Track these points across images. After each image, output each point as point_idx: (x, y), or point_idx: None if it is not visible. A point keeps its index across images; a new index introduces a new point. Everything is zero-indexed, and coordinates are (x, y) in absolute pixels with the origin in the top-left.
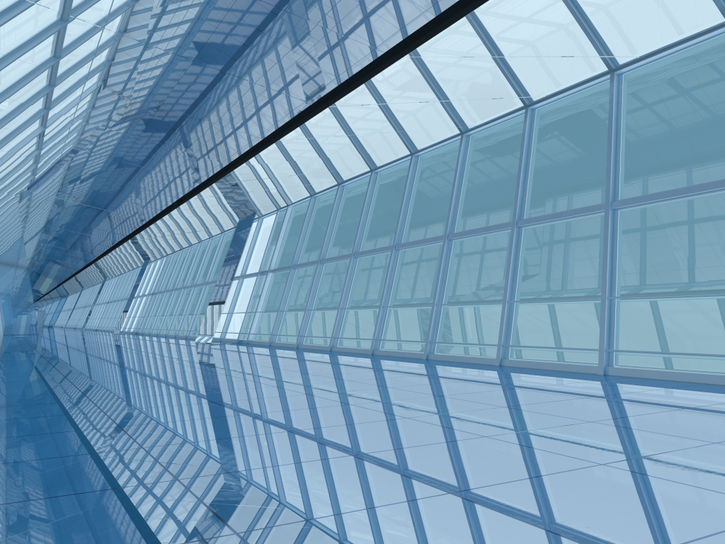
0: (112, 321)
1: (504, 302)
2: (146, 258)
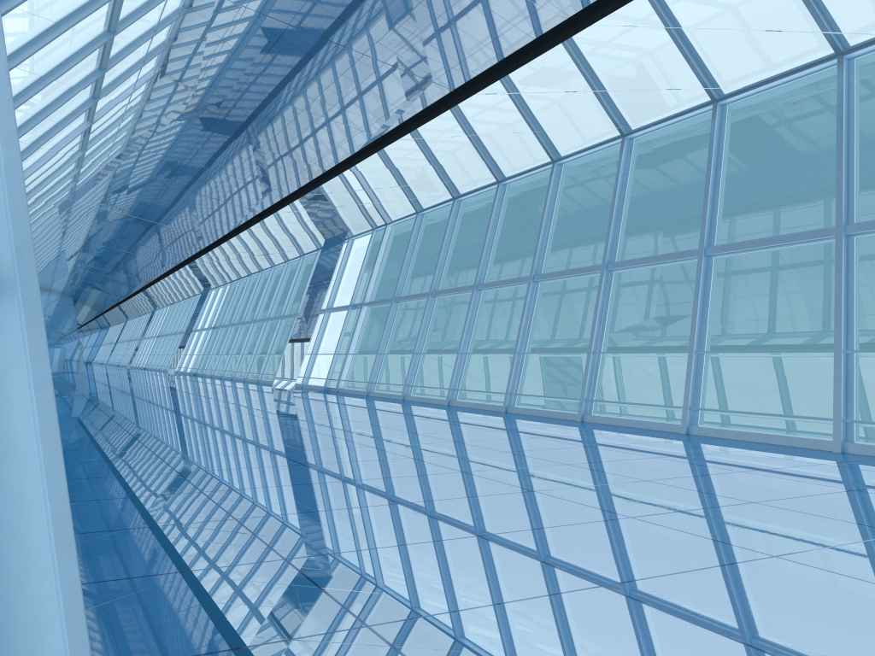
0: (164, 358)
1: (690, 353)
2: (207, 285)
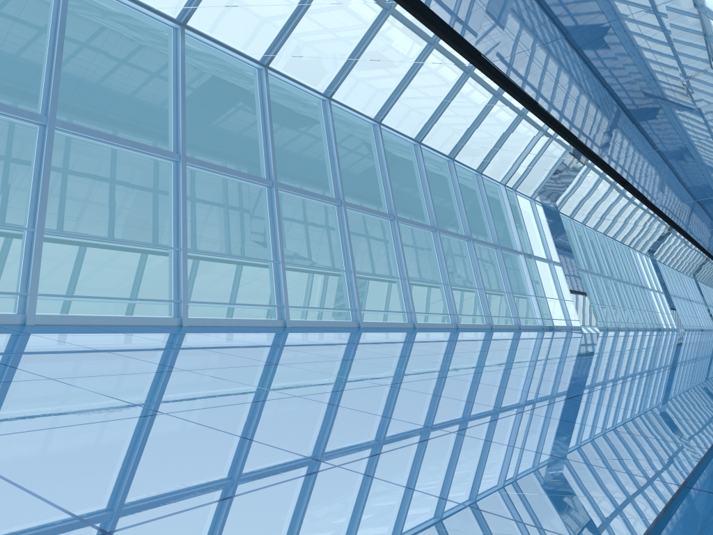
0: None
1: None
2: None
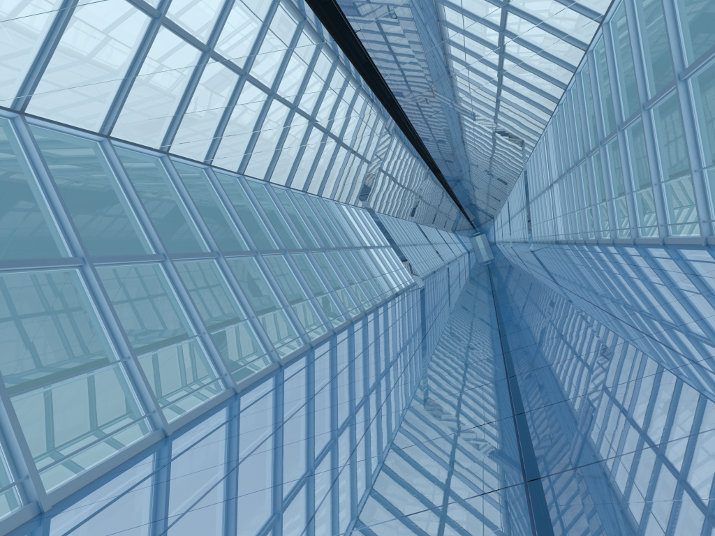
0: None
1: (625, 195)
2: (504, 184)
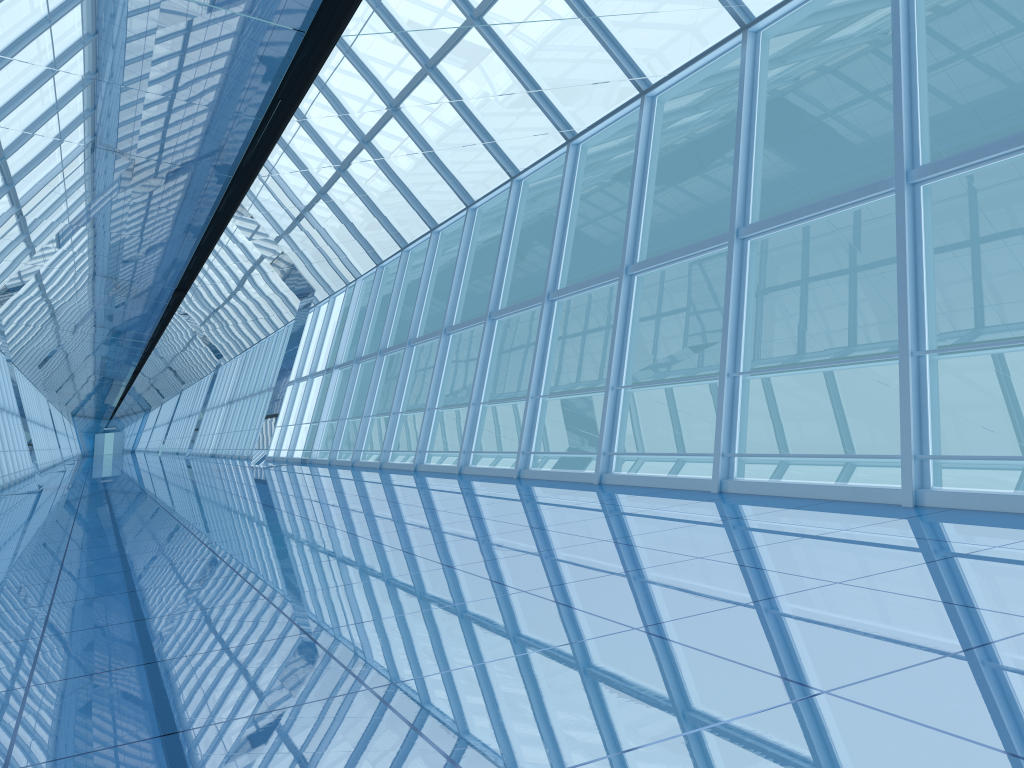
0: None
1: (527, 398)
2: (218, 357)
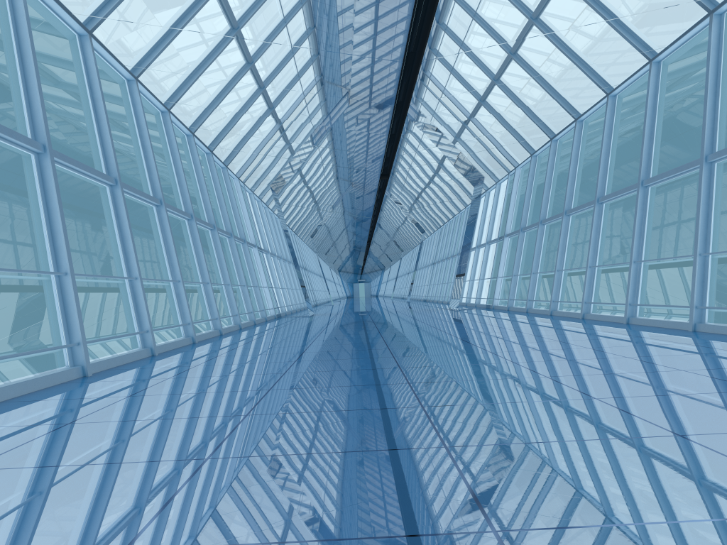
0: None
1: (695, 255)
2: (421, 231)
